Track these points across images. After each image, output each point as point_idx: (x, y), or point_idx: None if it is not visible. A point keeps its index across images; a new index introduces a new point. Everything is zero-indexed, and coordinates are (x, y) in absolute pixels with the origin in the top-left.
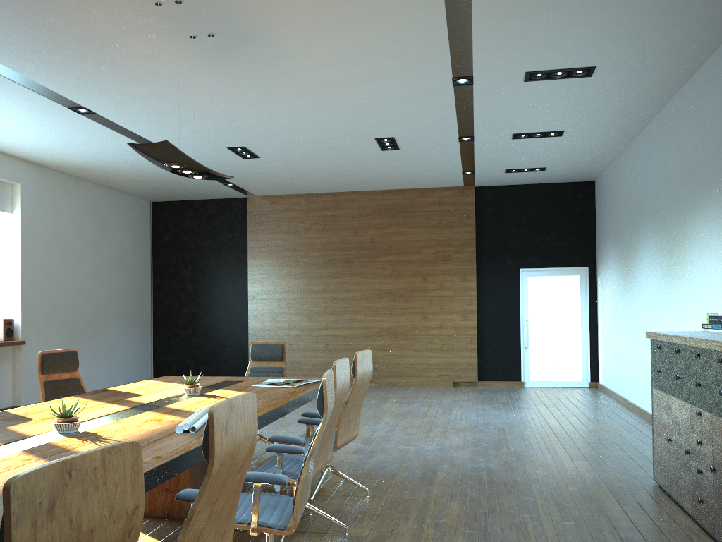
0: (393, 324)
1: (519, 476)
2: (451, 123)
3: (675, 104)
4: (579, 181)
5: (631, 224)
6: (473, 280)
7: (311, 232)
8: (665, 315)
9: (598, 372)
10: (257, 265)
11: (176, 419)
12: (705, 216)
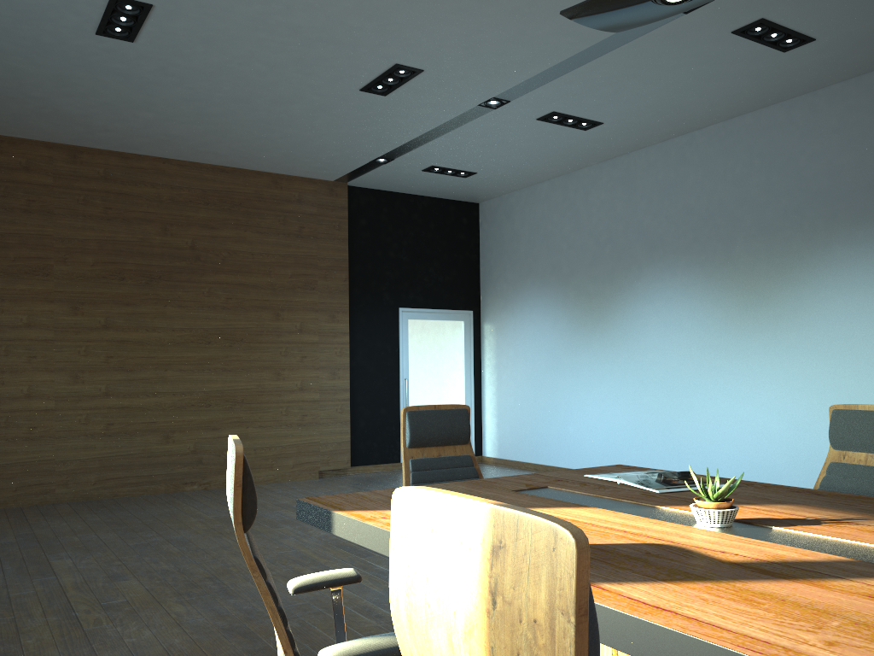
0: (229, 387)
1: None
2: (532, 71)
3: (771, 116)
4: (464, 201)
5: (613, 257)
6: (345, 320)
7: (79, 218)
8: (730, 364)
9: (482, 444)
10: None
11: None
12: (865, 247)
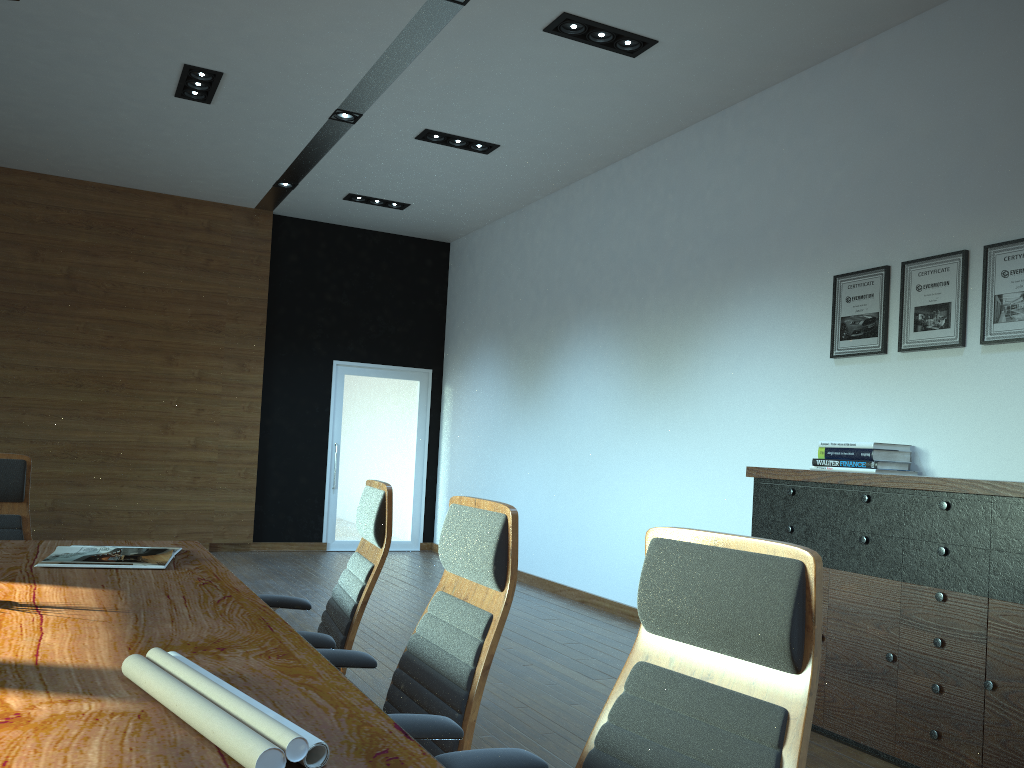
0: (102, 438)
1: (561, 718)
2: (351, 77)
3: (686, 141)
4: (430, 239)
5: (548, 310)
6: (258, 371)
7: None
8: (633, 445)
9: (434, 528)
10: None
11: (83, 708)
12: (755, 305)
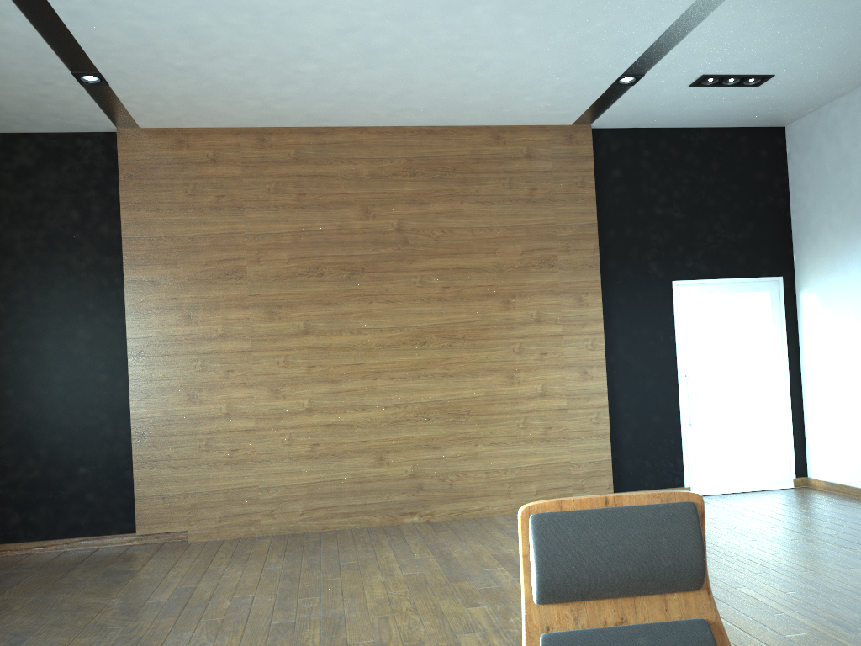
0: (451, 396)
1: None
2: None
3: None
4: (761, 127)
5: None
6: (597, 303)
7: (271, 209)
8: None
9: (806, 460)
10: (146, 279)
11: None
12: None
